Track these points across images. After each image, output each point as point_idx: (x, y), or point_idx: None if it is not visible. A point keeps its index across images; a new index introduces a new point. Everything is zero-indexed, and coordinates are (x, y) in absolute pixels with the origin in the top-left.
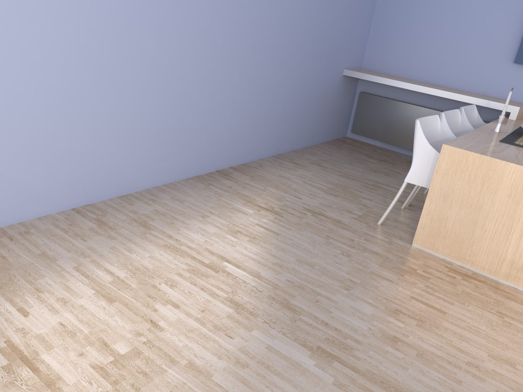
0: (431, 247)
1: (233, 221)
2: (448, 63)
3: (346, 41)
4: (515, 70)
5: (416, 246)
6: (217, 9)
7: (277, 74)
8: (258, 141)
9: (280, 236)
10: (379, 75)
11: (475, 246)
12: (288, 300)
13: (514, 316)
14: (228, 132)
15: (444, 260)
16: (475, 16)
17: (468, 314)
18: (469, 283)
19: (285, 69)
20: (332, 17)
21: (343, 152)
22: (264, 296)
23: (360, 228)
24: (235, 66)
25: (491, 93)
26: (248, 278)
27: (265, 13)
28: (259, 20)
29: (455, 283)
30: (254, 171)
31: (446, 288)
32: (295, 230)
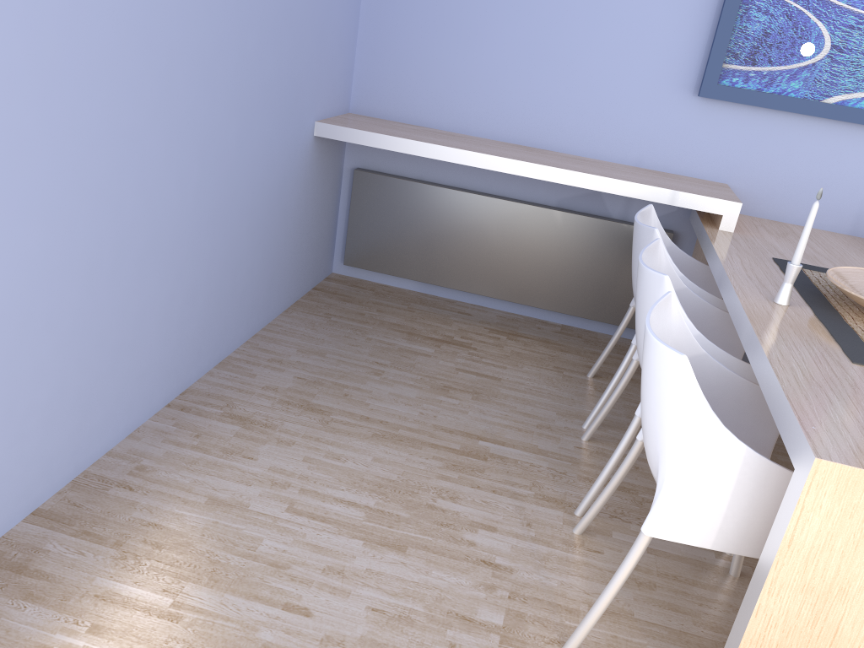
0: None
1: None
2: (552, 97)
3: (314, 51)
4: (699, 110)
5: None
6: None
7: (145, 177)
8: (116, 388)
9: None
10: (406, 134)
11: None
12: None
13: None
14: None
15: None
16: None
17: None
18: None
19: (168, 157)
20: None
21: (348, 335)
22: None
23: None
24: None
25: (650, 162)
26: None
27: None
28: (47, 7)
29: None
30: (123, 505)
31: None
32: None
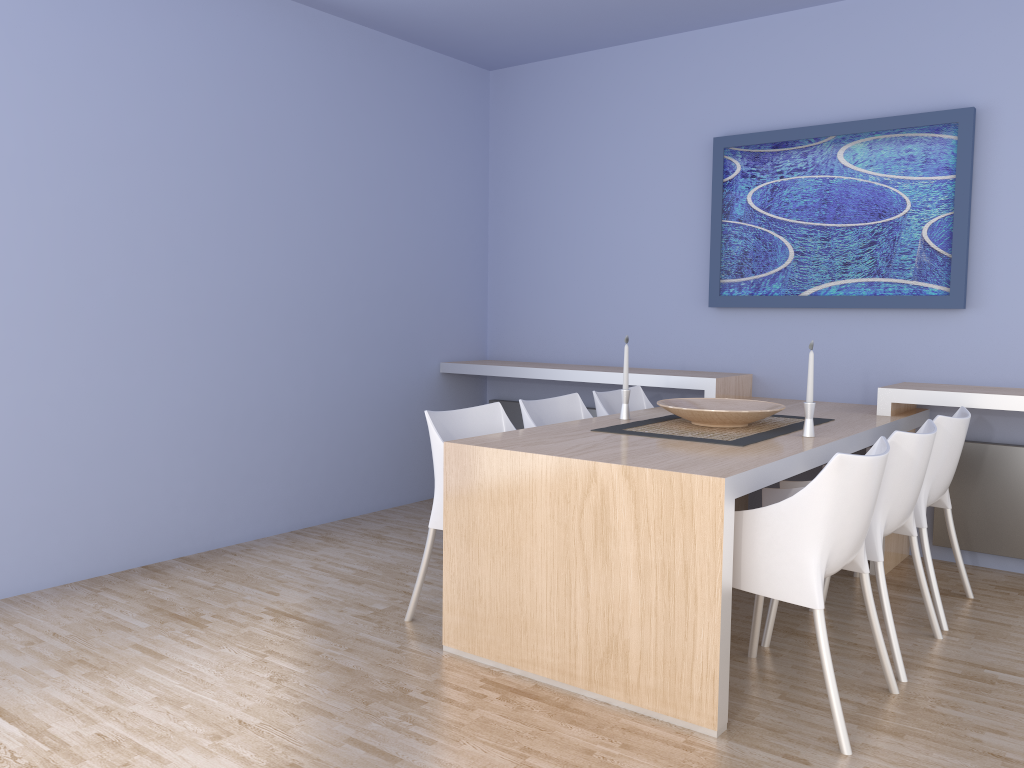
0: (470, 646)
1: (86, 645)
2: (614, 326)
3: (431, 314)
4: (718, 318)
5: (450, 650)
6: (94, 278)
7: (267, 379)
8: (245, 503)
9: (165, 659)
10: (500, 364)
11: (531, 628)
12: (61, 767)
13: (555, 752)
14: (161, 491)
15: (490, 669)
16: (635, 242)
17: (451, 757)
18: (509, 702)
19: (286, 370)
20: (383, 275)
21: None
22: (15, 765)
23: (357, 631)
24: (157, 370)
25: (692, 365)
26: (15, 737)
27: (213, 279)
28: (201, 291)
29: (477, 705)
30: (225, 559)
31: (446, 717)
32: (208, 648)
